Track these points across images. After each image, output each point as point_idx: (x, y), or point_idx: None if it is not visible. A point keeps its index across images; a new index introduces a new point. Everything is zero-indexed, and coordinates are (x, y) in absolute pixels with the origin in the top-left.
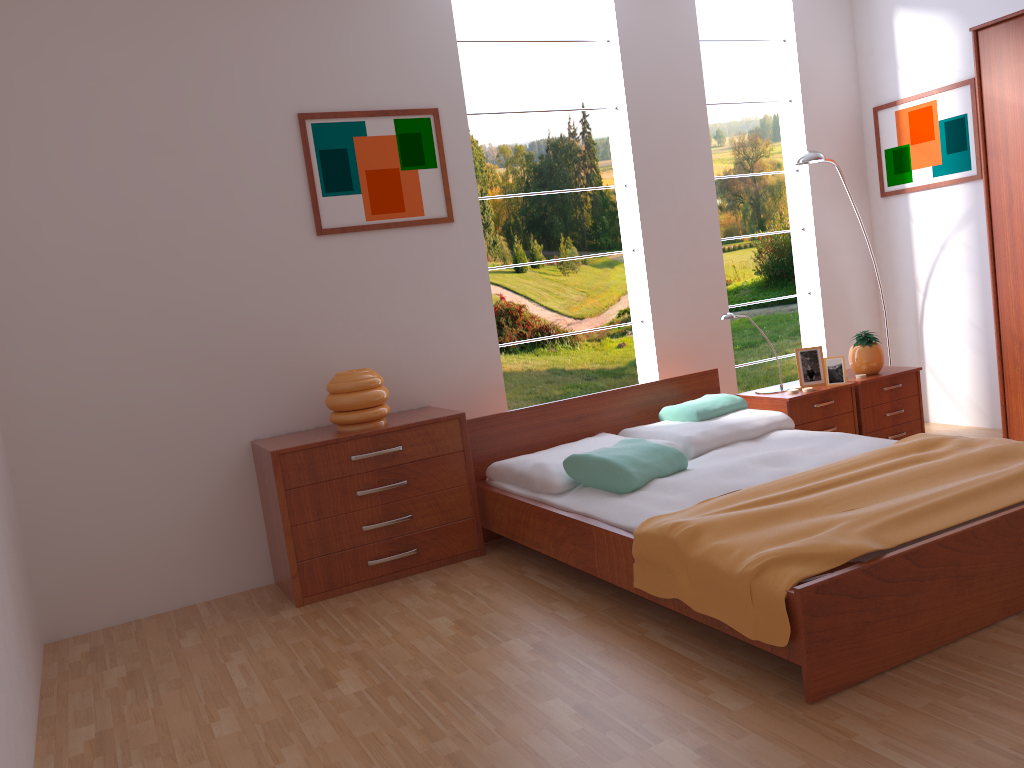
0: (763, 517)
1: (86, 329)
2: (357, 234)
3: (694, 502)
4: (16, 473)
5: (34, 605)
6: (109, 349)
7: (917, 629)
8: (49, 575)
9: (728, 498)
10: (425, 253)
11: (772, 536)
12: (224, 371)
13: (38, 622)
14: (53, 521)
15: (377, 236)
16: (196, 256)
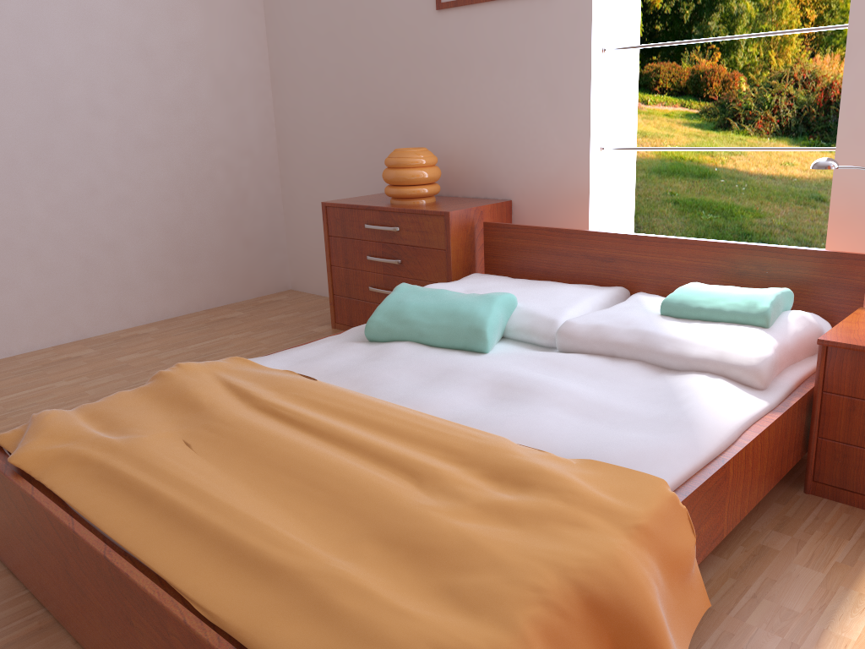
0: (181, 400)
1: (309, 85)
2: (468, 8)
3: (323, 373)
4: (282, 178)
5: (277, 263)
6: (318, 102)
7: (42, 582)
8: (293, 248)
9: (275, 378)
10: (526, 29)
11: (114, 411)
12: (373, 131)
13: (281, 274)
14: (295, 215)
15: (485, 9)
16: (362, 30)
